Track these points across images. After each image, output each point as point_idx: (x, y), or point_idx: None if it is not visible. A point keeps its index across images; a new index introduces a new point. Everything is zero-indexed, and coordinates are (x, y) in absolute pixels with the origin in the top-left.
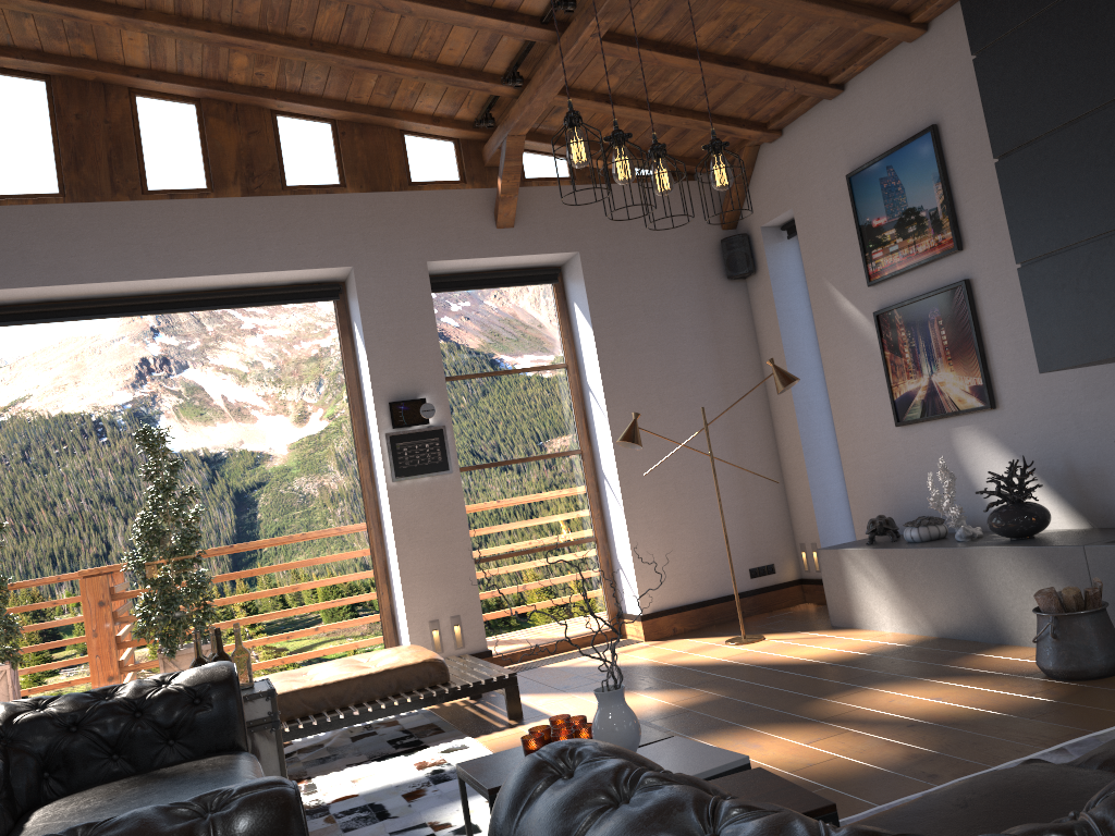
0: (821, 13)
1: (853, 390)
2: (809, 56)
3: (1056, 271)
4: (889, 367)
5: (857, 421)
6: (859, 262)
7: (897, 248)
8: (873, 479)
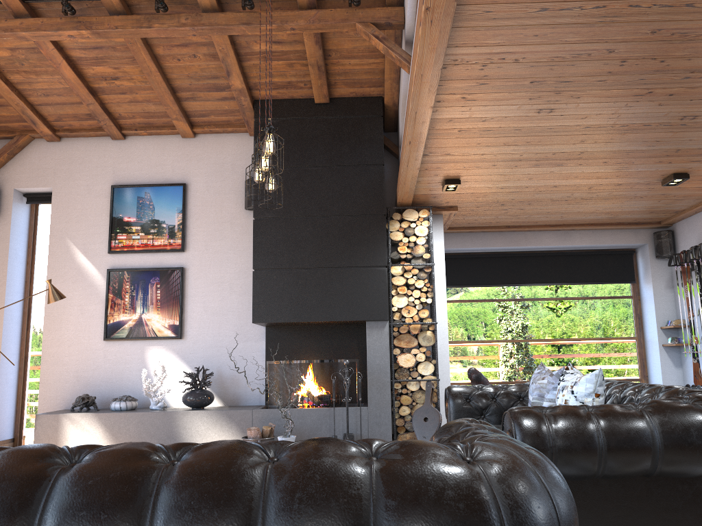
0: (169, 102)
1: (70, 312)
2: (129, 114)
3: (274, 278)
4: (109, 303)
5: (67, 333)
6: (103, 237)
7: (139, 238)
8: (69, 372)
